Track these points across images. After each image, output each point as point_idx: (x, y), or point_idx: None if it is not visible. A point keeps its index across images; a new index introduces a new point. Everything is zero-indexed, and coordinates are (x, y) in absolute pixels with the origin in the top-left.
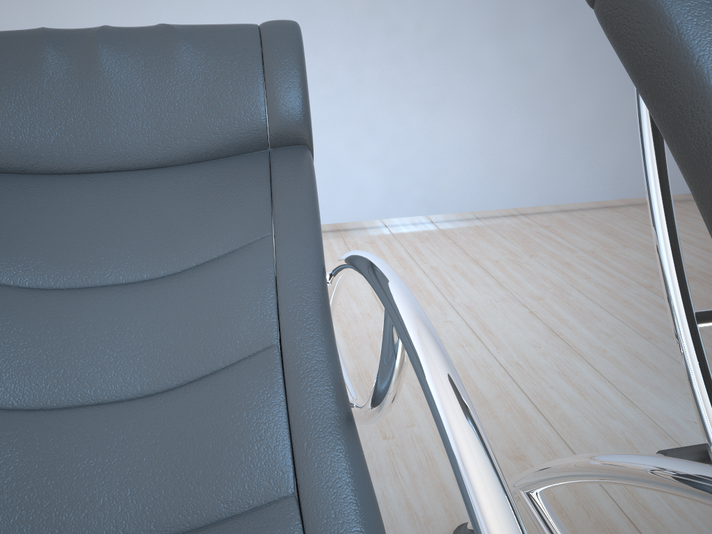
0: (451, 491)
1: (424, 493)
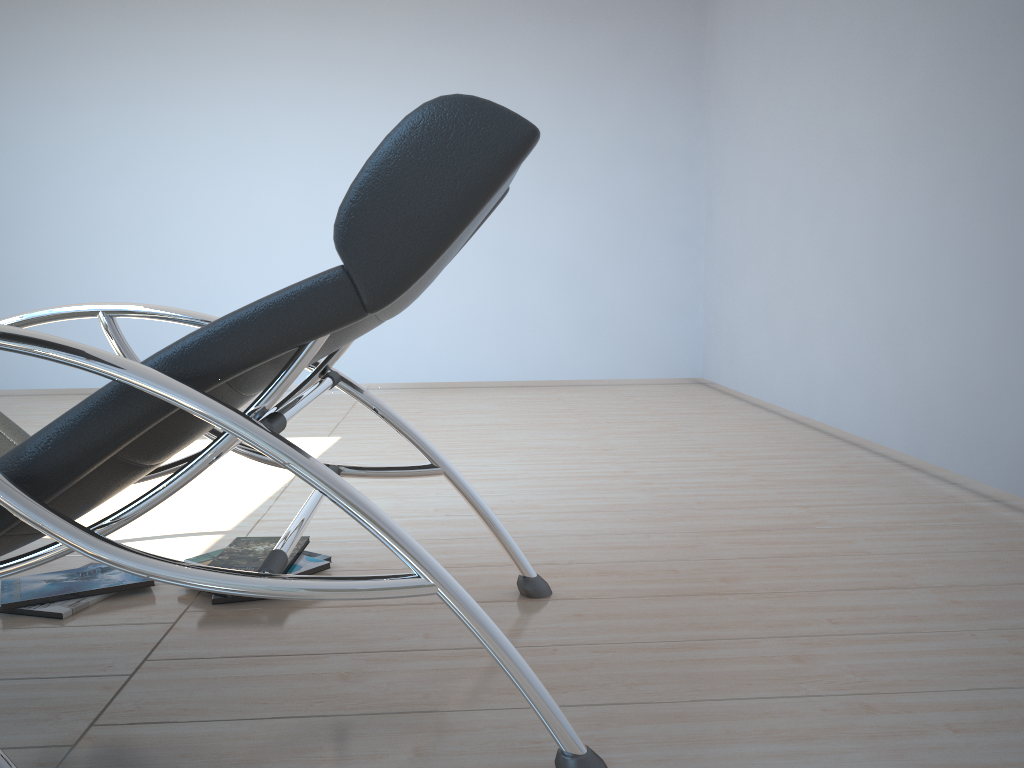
0: None
1: None
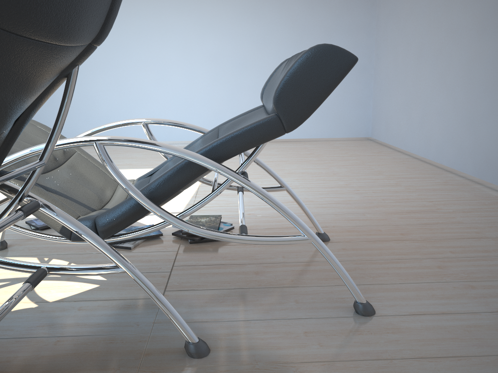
0: (243, 351)
1: (244, 341)
